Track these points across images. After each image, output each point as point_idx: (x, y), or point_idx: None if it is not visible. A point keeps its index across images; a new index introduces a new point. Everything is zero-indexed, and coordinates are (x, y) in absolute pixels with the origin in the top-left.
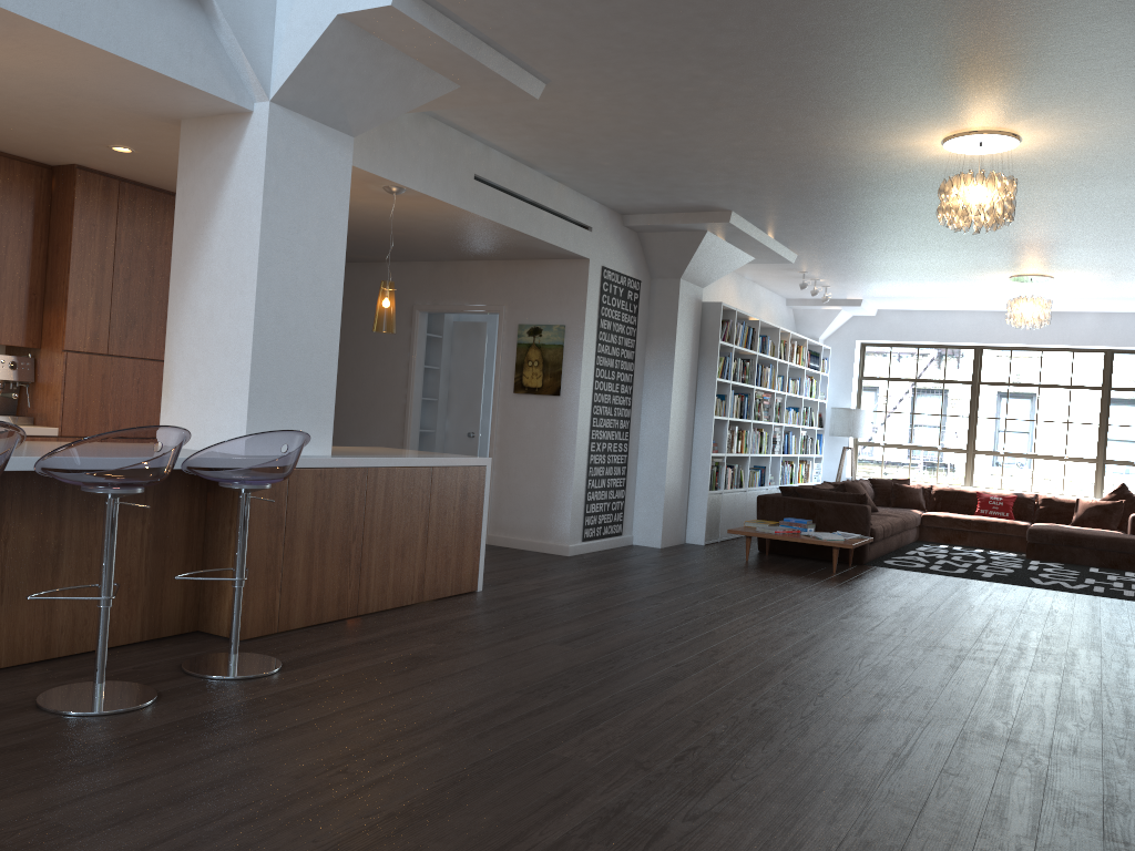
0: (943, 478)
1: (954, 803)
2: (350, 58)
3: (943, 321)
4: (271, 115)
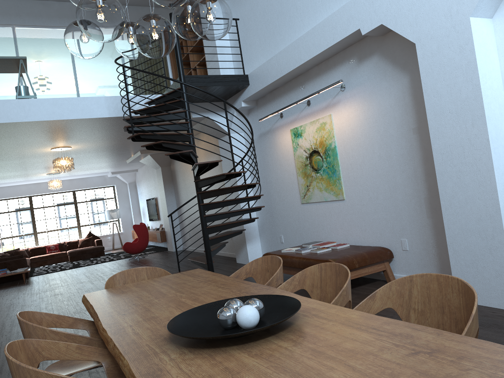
0: (27, 245)
1: None
2: None
3: (16, 189)
4: None
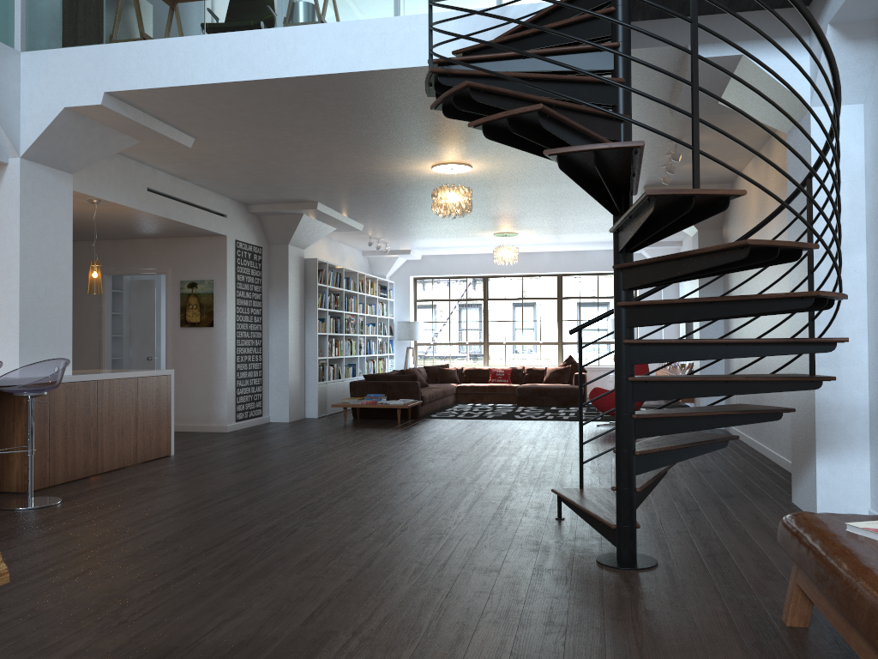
0: (471, 362)
1: (435, 506)
2: (72, 130)
3: (463, 261)
4: (21, 166)
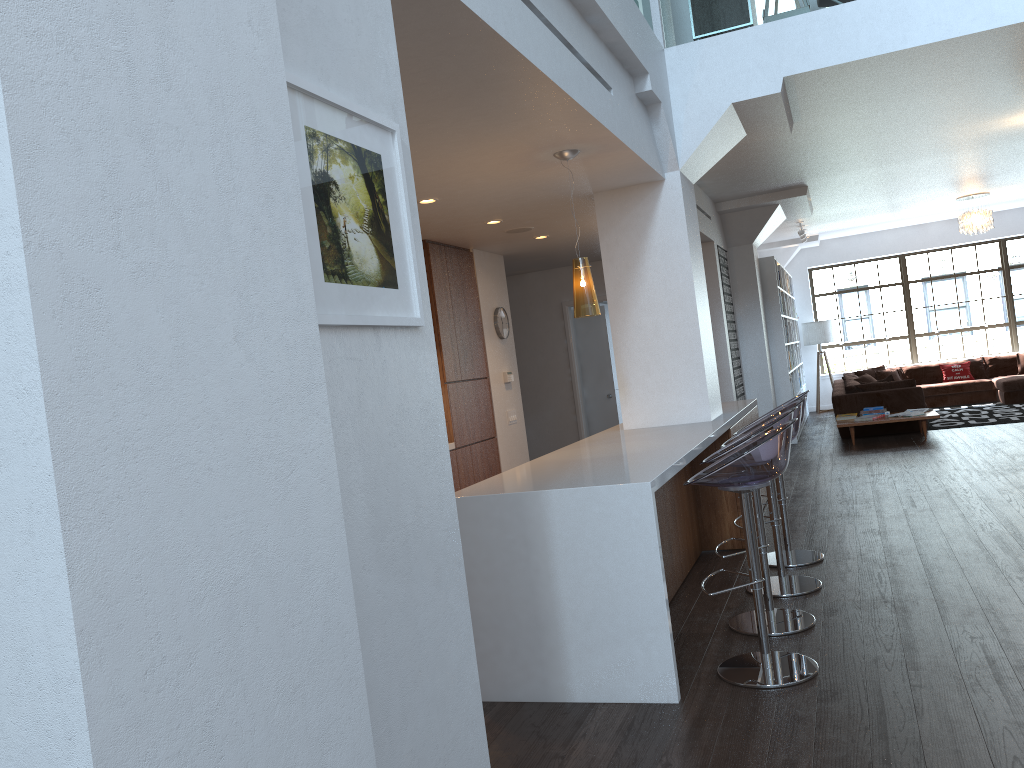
0: (894, 360)
1: None
2: (720, 130)
3: (874, 240)
4: (680, 180)
